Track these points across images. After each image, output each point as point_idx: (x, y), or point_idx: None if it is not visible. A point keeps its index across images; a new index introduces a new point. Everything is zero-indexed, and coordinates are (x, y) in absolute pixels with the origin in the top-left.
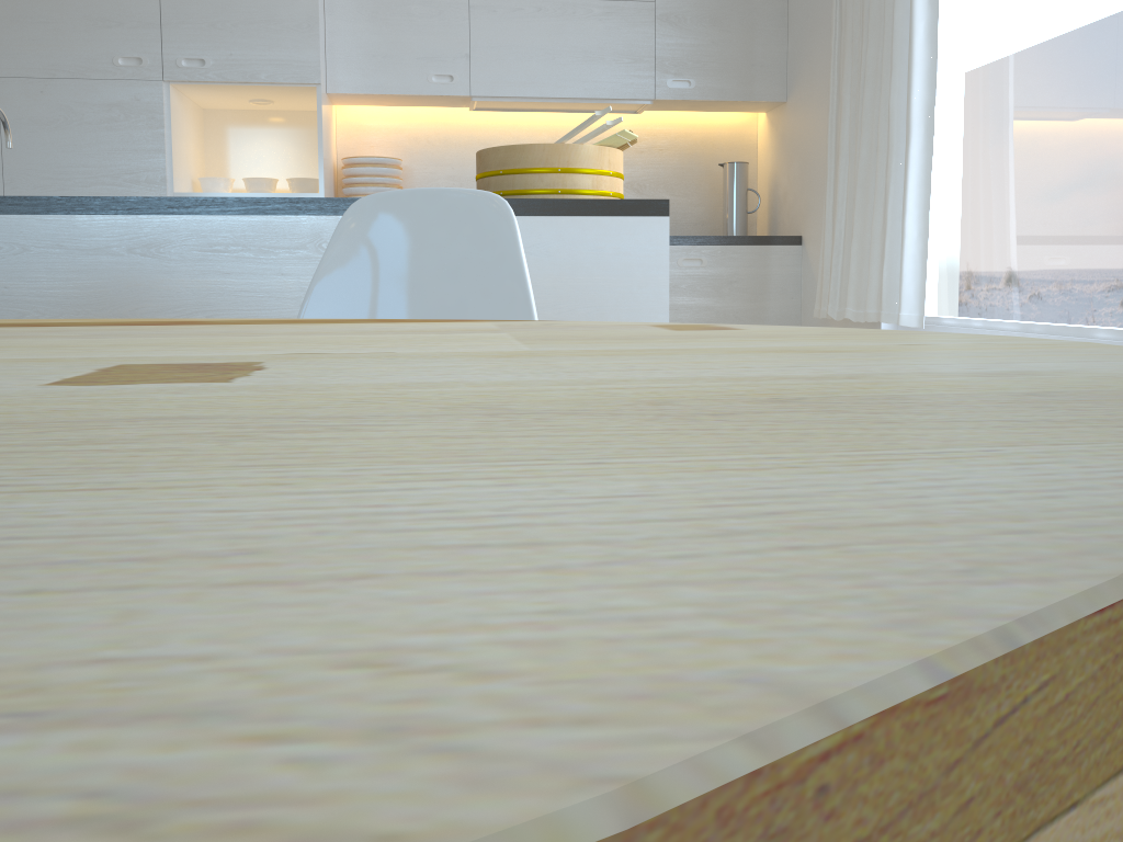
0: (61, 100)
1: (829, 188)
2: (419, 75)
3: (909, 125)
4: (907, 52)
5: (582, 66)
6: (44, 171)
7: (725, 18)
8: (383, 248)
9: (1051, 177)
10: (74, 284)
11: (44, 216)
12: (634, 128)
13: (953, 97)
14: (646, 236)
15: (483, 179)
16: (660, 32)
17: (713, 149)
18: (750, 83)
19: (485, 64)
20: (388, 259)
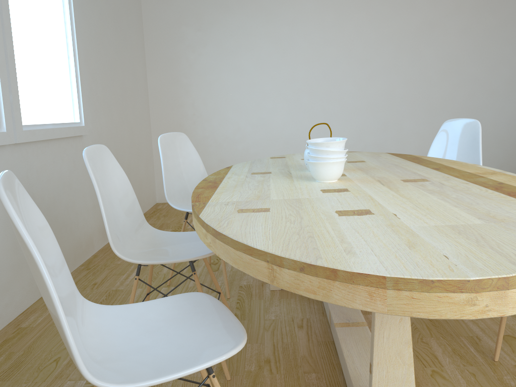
0: None
1: None
2: None
3: None
4: None
5: None
6: None
7: None
8: None
9: None
10: None
11: None
12: None
13: None
14: None
15: None
16: None
17: None
18: None
19: None
20: None
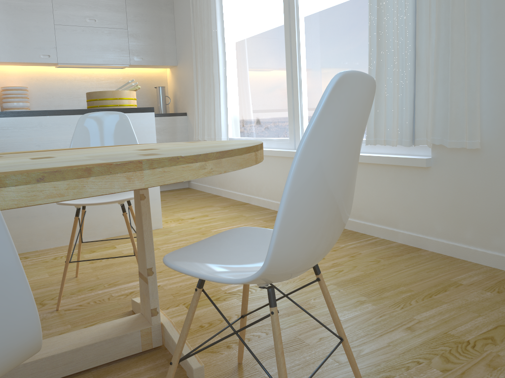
0: None
1: (195, 97)
2: (35, 54)
3: (219, 79)
4: (217, 56)
5: (102, 52)
6: None
7: (153, 35)
8: (91, 128)
9: (259, 96)
10: None
11: None
12: (121, 74)
13: (231, 70)
14: (148, 118)
15: (90, 101)
16: (130, 40)
17: (151, 81)
18: (164, 59)
19: (63, 51)
20: (93, 130)
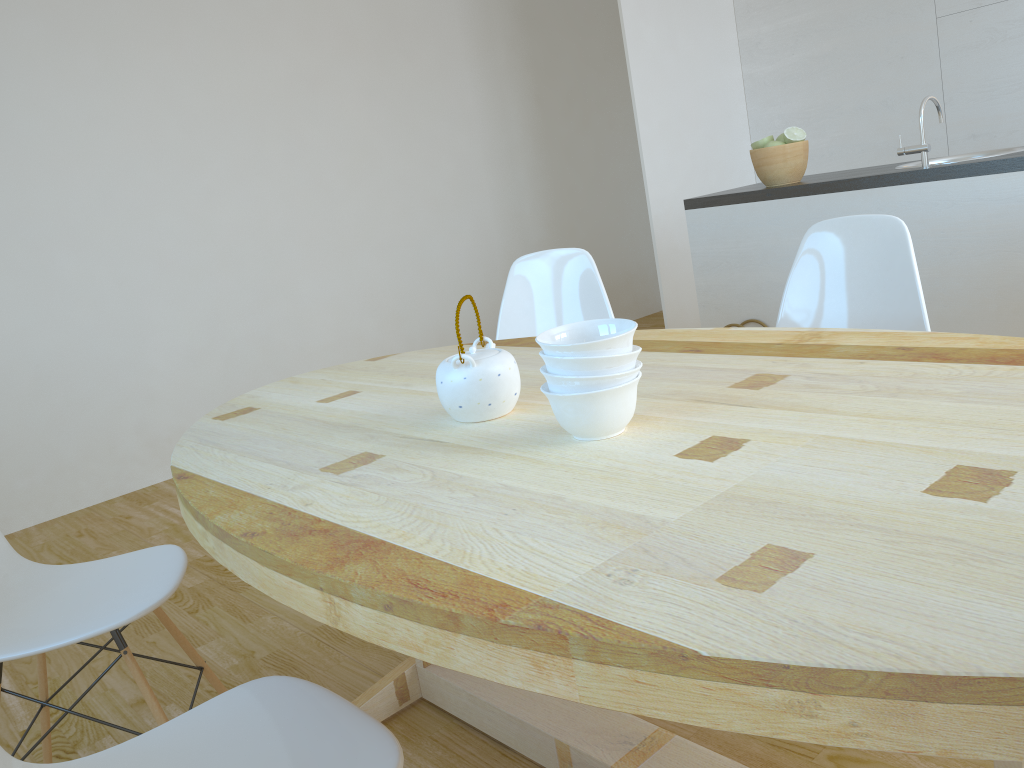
0: (987, 24)
1: None
2: None
3: None
4: None
5: None
6: (974, 87)
7: None
8: None
9: None
10: (989, 226)
11: (966, 178)
12: None
13: None
14: None
15: None
16: None
17: None
18: None
19: None
20: None
